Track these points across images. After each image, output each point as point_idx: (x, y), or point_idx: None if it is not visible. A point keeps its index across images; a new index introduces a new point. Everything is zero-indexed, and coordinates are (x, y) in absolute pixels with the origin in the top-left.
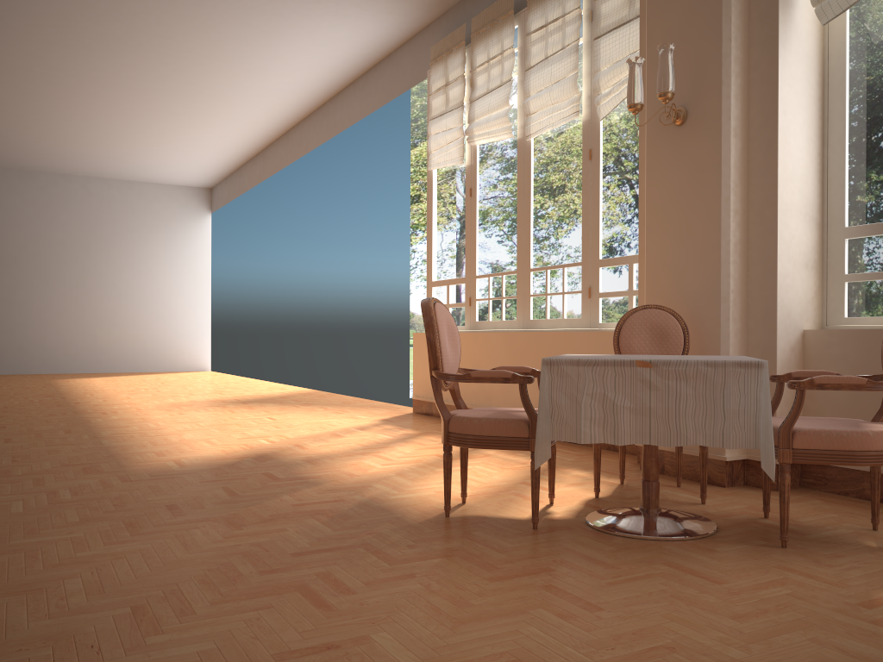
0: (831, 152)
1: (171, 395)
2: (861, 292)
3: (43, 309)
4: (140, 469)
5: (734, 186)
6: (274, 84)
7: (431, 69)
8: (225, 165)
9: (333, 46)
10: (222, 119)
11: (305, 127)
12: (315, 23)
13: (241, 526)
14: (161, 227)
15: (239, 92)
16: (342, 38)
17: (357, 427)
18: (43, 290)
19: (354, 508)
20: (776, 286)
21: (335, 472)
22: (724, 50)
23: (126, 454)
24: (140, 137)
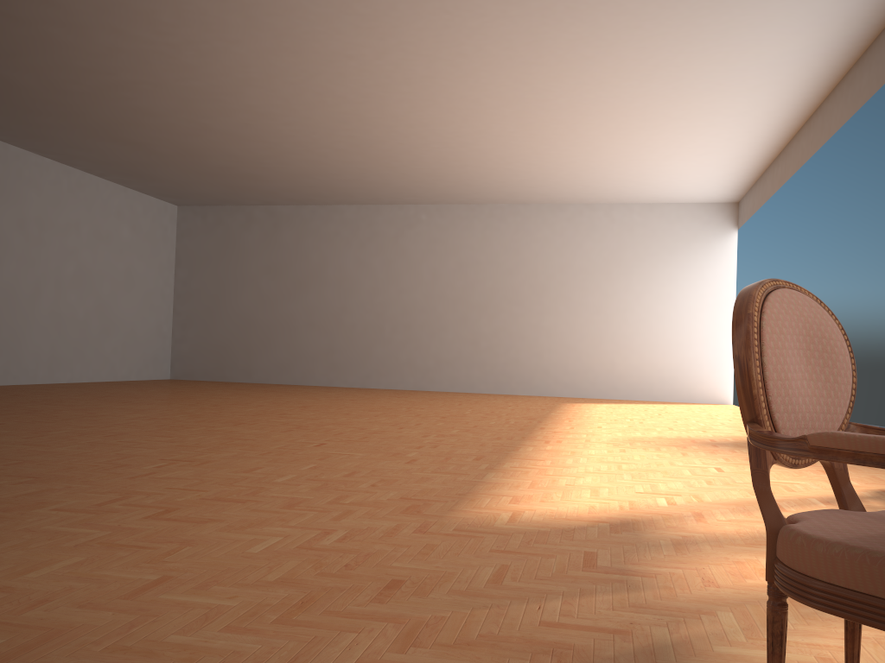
0: None
1: (647, 428)
2: None
3: (566, 335)
4: (460, 517)
5: None
6: (775, 58)
7: None
8: (745, 172)
9: None
10: (725, 116)
11: (828, 106)
12: None
13: (413, 645)
14: (682, 248)
15: (735, 78)
16: None
17: (824, 497)
18: (567, 317)
19: (622, 658)
20: None
21: (689, 572)
22: None
23: (481, 494)
24: (646, 153)
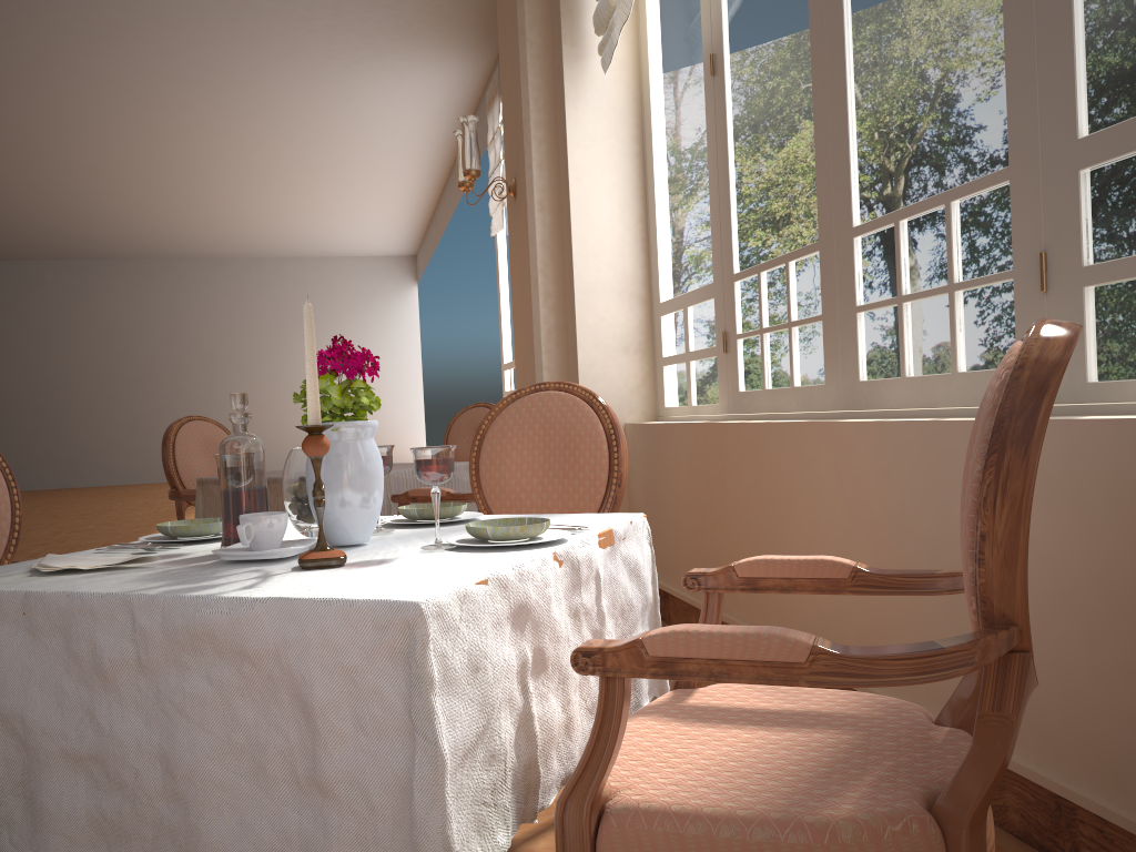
0: (650, 216)
1: None
2: (672, 378)
3: None
4: None
5: (543, 267)
6: (387, 145)
7: (487, 119)
8: (409, 230)
9: (413, 101)
10: (364, 186)
11: (450, 184)
12: (374, 82)
13: None
14: (362, 305)
15: (358, 158)
16: (416, 91)
17: None
18: (242, 387)
19: None
20: (578, 377)
21: None
22: (524, 115)
23: None
24: (299, 213)
